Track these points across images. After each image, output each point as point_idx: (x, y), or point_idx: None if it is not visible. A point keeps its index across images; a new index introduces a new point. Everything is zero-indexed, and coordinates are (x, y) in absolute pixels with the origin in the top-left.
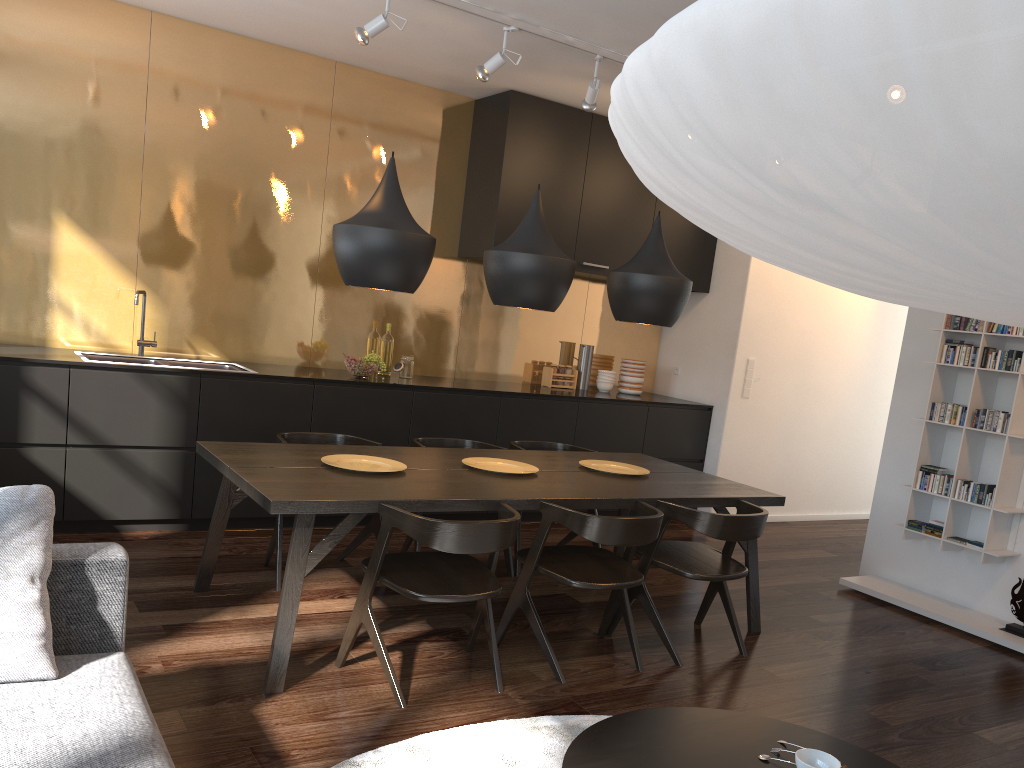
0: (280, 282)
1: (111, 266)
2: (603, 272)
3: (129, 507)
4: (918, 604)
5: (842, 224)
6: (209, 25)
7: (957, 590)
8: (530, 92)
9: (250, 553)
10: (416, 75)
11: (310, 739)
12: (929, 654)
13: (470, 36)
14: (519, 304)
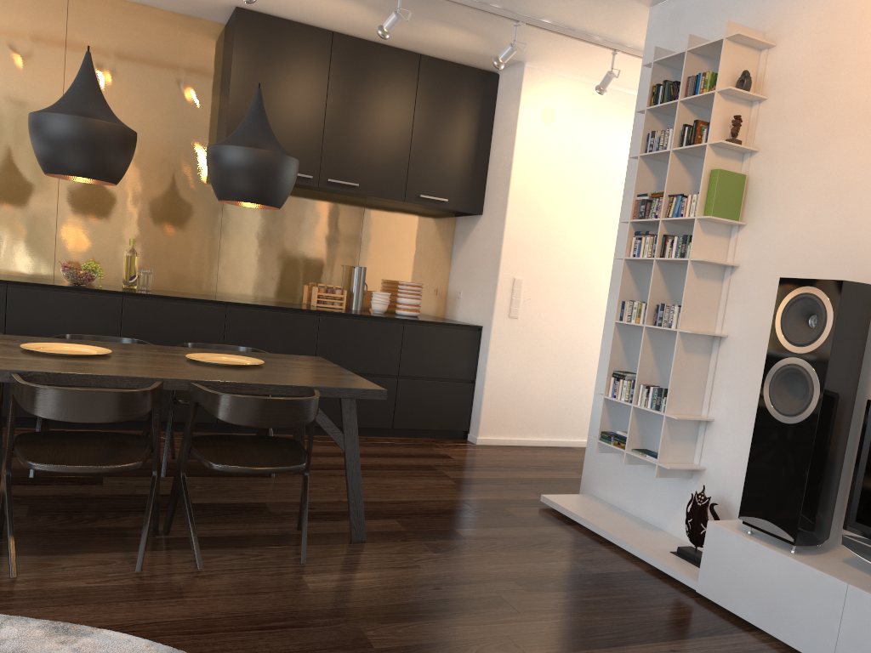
0: (18, 197)
1: None
2: (355, 190)
3: None
4: (600, 523)
5: None
6: None
7: (654, 510)
8: (256, 8)
9: None
10: None
11: None
12: (552, 574)
13: None
14: (55, 170)
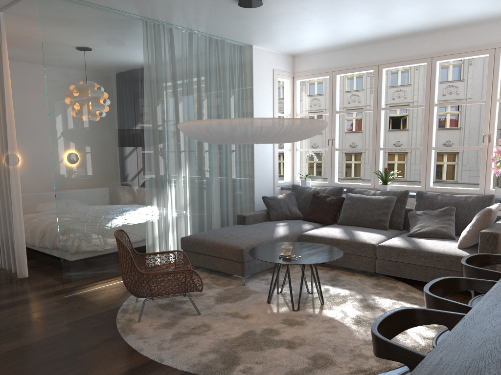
0: None
1: None
2: None
3: None
4: None
5: None
6: None
7: None
8: None
9: None
10: None
11: None
12: None
13: None
14: None
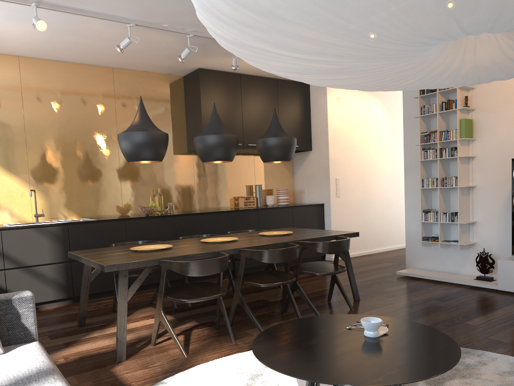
0: (102, 176)
1: (16, 180)
2: None
3: (41, 295)
4: (434, 276)
5: (287, 25)
6: (48, 59)
7: (452, 266)
8: (208, 68)
9: (105, 307)
10: (152, 68)
11: (140, 377)
12: (441, 295)
13: (173, 43)
14: (214, 159)
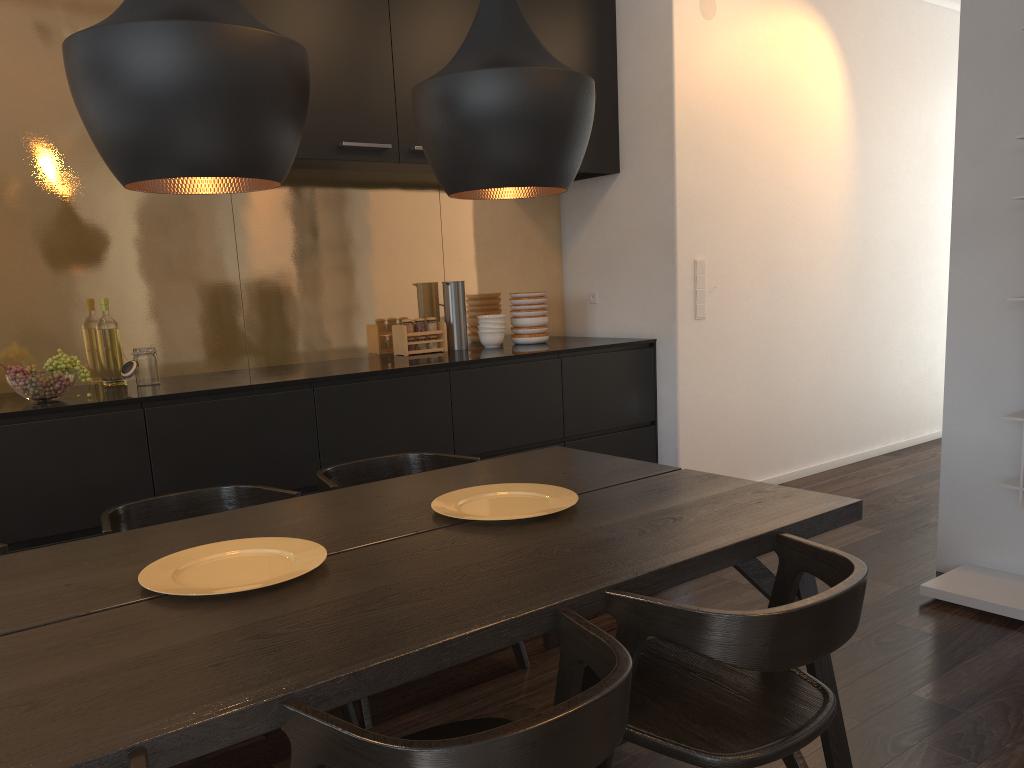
0: None
1: None
2: None
3: None
4: None
5: None
6: None
7: None
8: None
9: None
10: None
11: None
12: None
13: None
14: (169, 169)
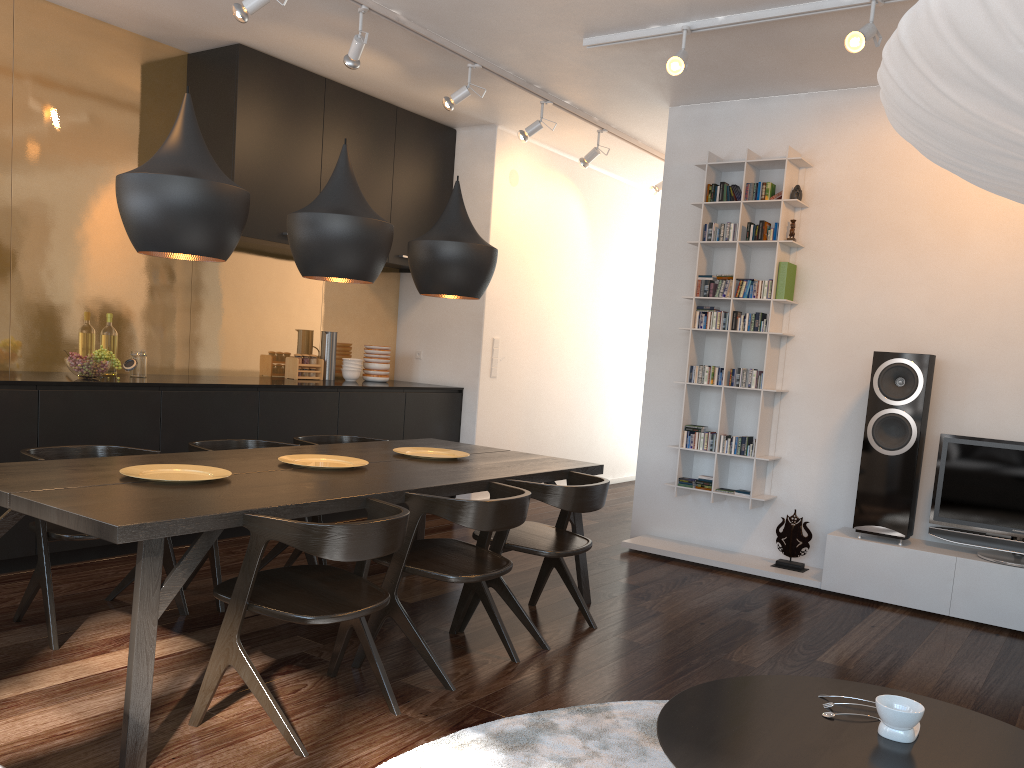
0: None
1: None
2: None
3: None
4: (698, 555)
5: None
6: None
7: (724, 537)
8: (260, 48)
9: None
10: (121, 16)
11: None
12: (733, 598)
13: None
14: (340, 274)
